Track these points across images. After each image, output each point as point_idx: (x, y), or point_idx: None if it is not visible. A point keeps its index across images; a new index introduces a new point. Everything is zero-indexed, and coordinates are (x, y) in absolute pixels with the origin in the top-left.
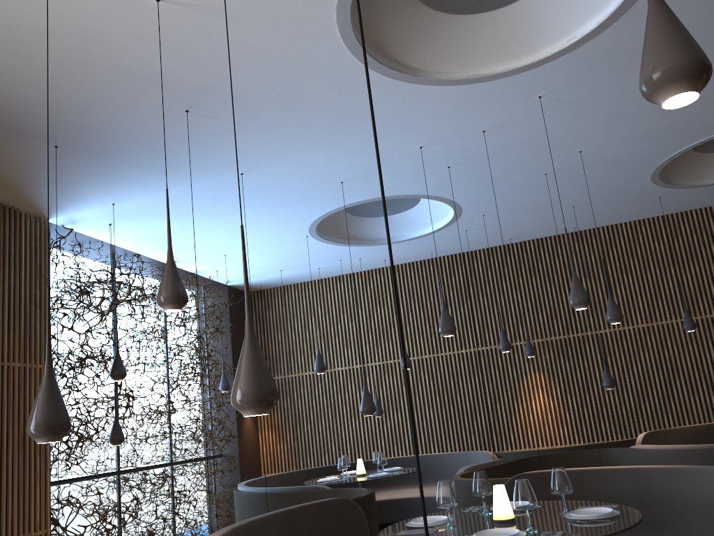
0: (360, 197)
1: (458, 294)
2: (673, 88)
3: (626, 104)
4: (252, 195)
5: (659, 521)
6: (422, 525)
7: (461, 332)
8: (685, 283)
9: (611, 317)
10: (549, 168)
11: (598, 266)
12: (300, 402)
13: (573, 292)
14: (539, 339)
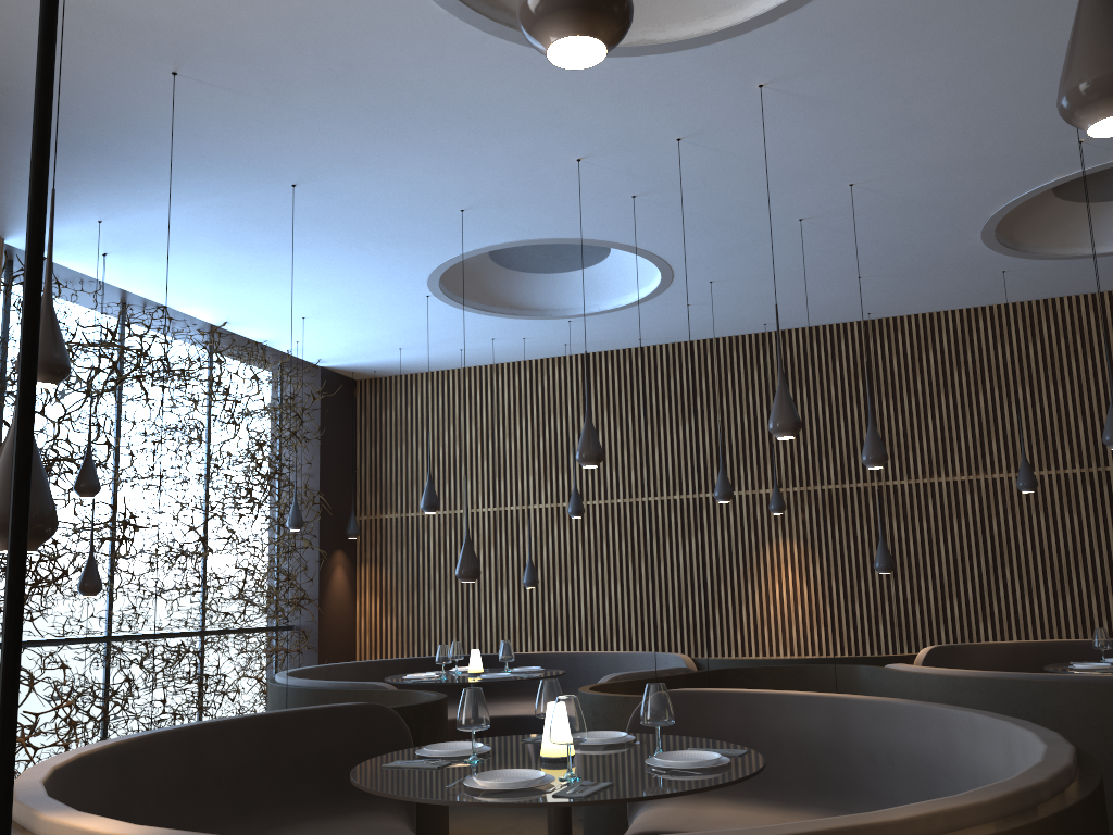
0: (499, 238)
1: (678, 406)
2: (551, 29)
3: (913, 107)
4: (321, 221)
5: (854, 783)
6: (437, 754)
7: (676, 467)
8: (1037, 415)
9: (868, 458)
10: (804, 210)
11: (902, 379)
12: (421, 556)
13: (775, 409)
14: (796, 487)
